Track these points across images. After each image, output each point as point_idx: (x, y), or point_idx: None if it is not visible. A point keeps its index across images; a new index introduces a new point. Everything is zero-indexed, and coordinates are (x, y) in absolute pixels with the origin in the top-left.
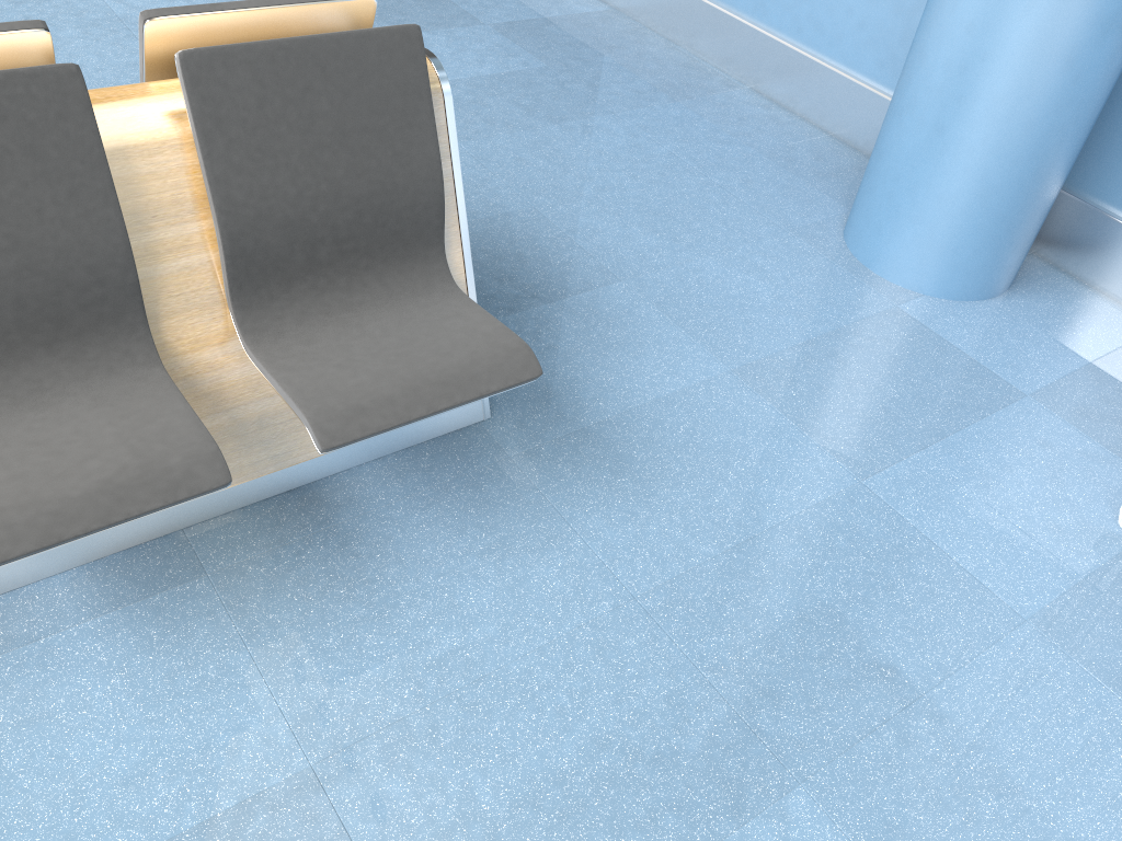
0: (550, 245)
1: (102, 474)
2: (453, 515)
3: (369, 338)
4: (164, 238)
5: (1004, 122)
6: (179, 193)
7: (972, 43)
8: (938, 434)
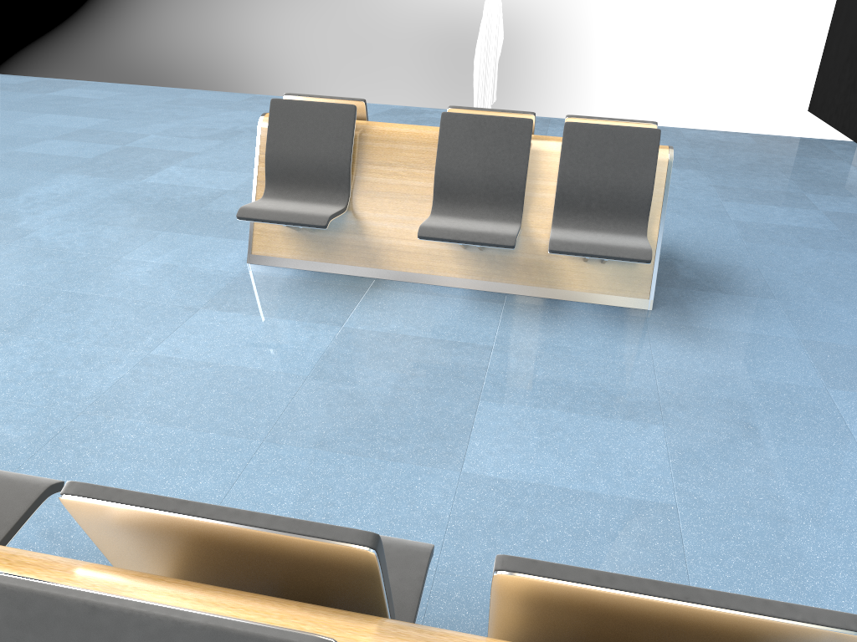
0: (750, 280)
1: (479, 230)
2: (603, 323)
3: (594, 236)
4: (540, 184)
5: None
6: (550, 170)
7: None
8: None
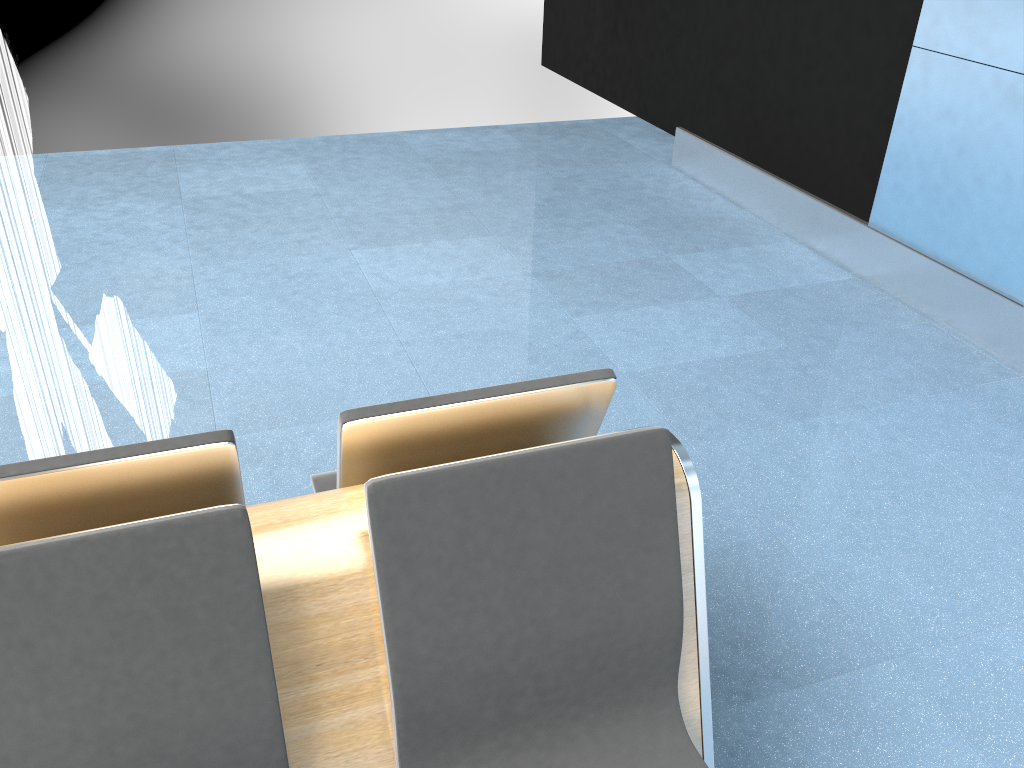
0: (795, 595)
1: None
2: None
3: None
4: (329, 688)
5: None
6: (352, 635)
7: None
8: None
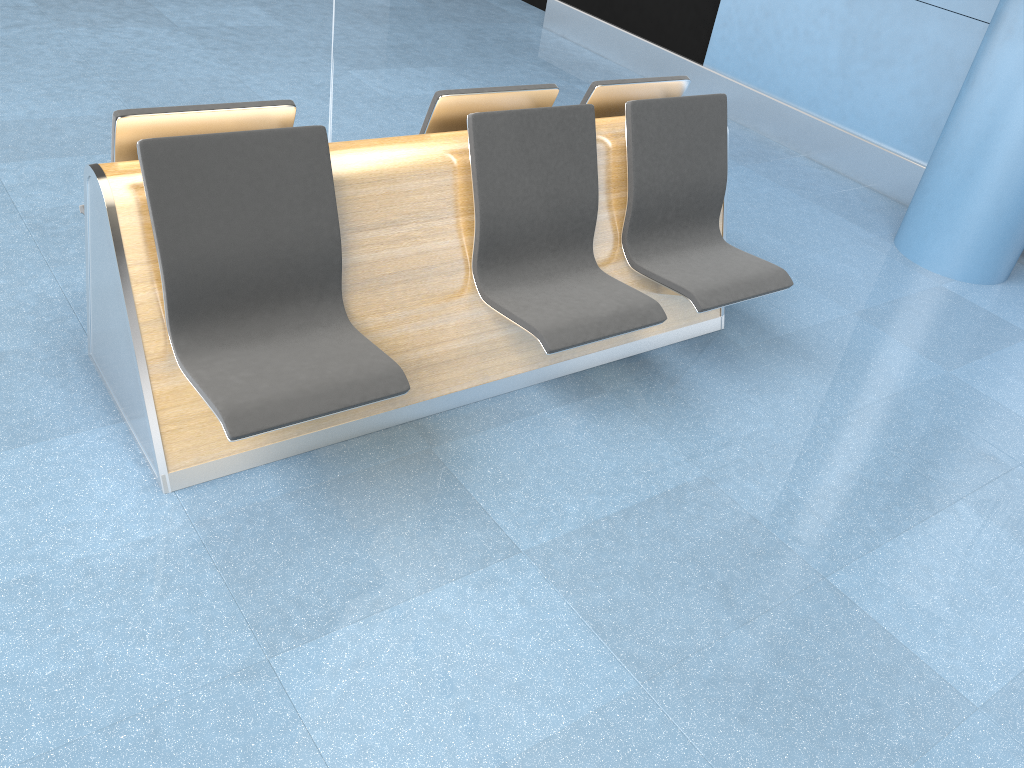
0: None
1: (611, 309)
2: (724, 373)
3: (696, 262)
4: (601, 200)
5: (1013, 167)
6: (610, 176)
7: (993, 120)
8: (986, 351)
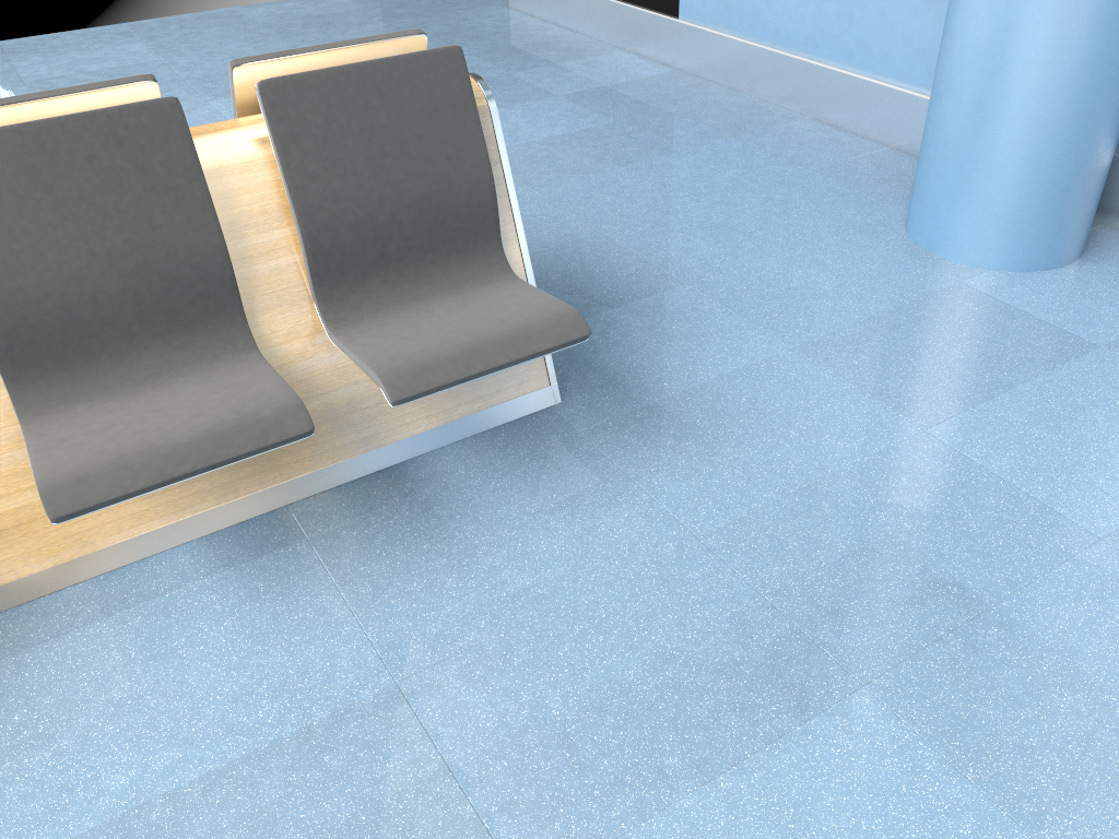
0: (617, 262)
1: (205, 426)
2: (526, 481)
3: (435, 318)
4: (256, 243)
5: (1038, 86)
6: (266, 204)
7: (995, 17)
8: (1005, 385)
